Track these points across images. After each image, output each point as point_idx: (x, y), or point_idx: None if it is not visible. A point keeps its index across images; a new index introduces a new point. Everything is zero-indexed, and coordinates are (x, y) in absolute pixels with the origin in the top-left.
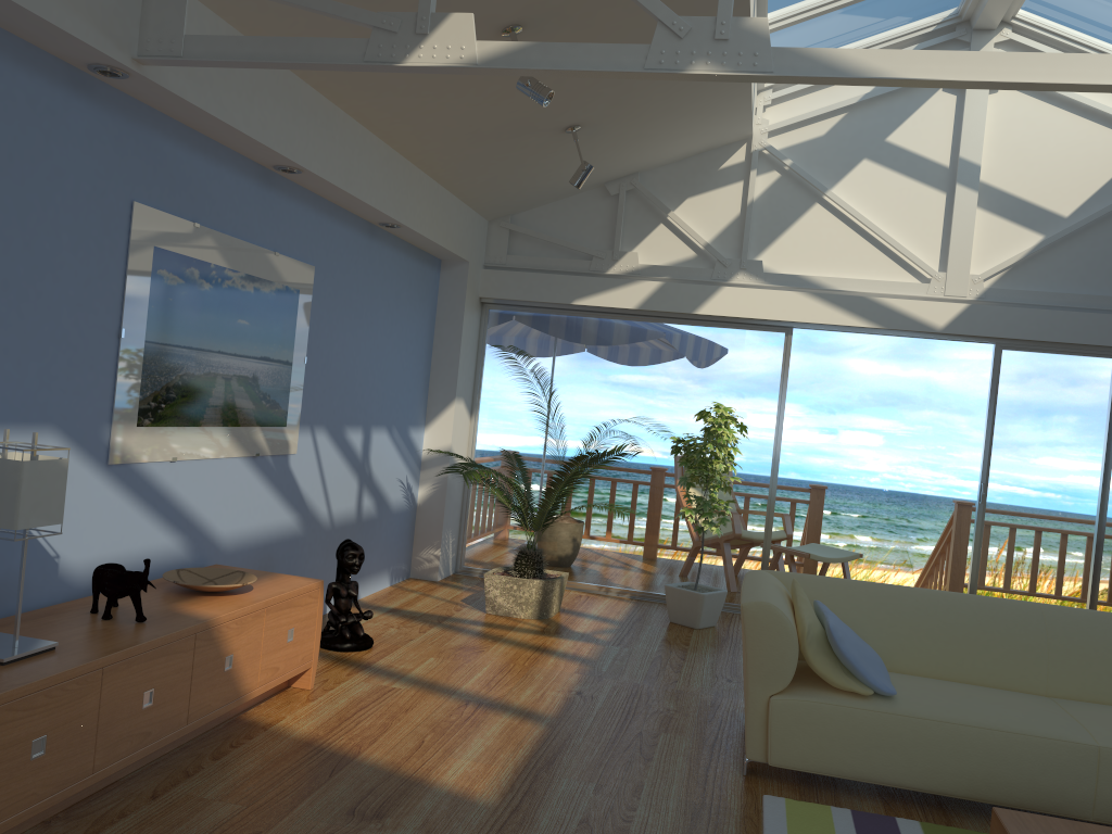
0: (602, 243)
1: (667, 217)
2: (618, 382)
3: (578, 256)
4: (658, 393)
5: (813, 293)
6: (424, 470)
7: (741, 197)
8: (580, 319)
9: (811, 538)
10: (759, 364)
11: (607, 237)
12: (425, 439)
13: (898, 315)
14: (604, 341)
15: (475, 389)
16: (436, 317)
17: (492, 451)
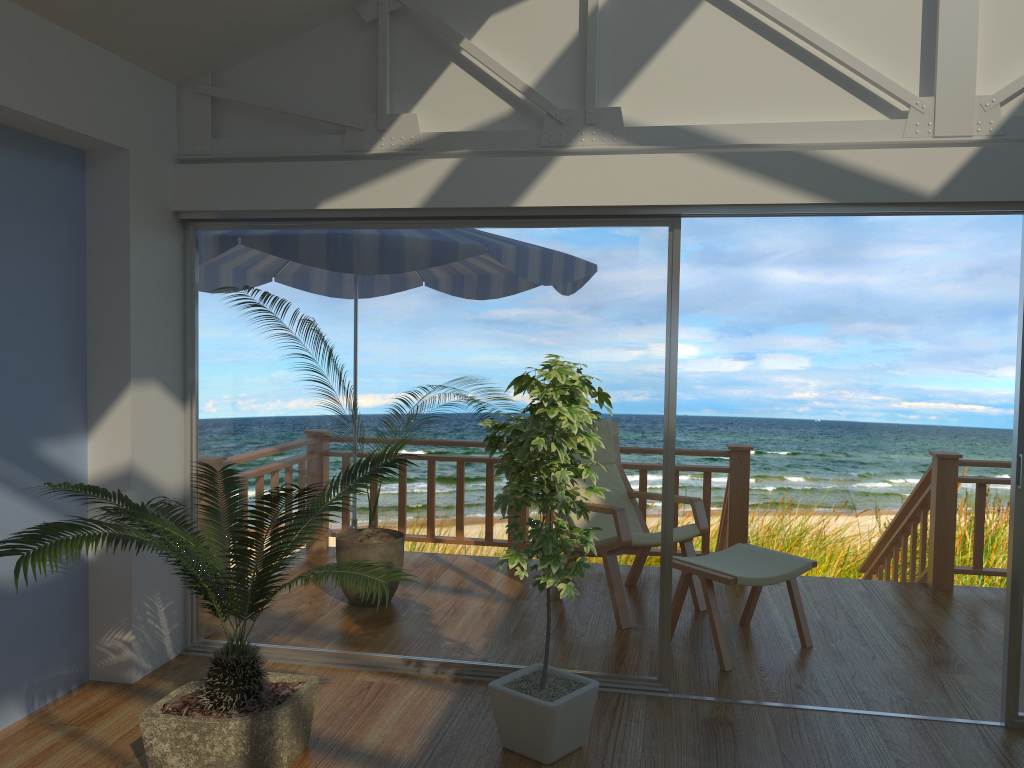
0: (360, 106)
1: (460, 51)
2: (407, 331)
3: (325, 131)
4: (472, 343)
5: (710, 154)
6: (93, 504)
7: (578, 4)
8: (339, 234)
9: (736, 519)
10: (630, 282)
11: (368, 94)
12: (89, 452)
13: (858, 178)
14: (379, 266)
15: (186, 360)
16: (86, 249)
17: (223, 456)
